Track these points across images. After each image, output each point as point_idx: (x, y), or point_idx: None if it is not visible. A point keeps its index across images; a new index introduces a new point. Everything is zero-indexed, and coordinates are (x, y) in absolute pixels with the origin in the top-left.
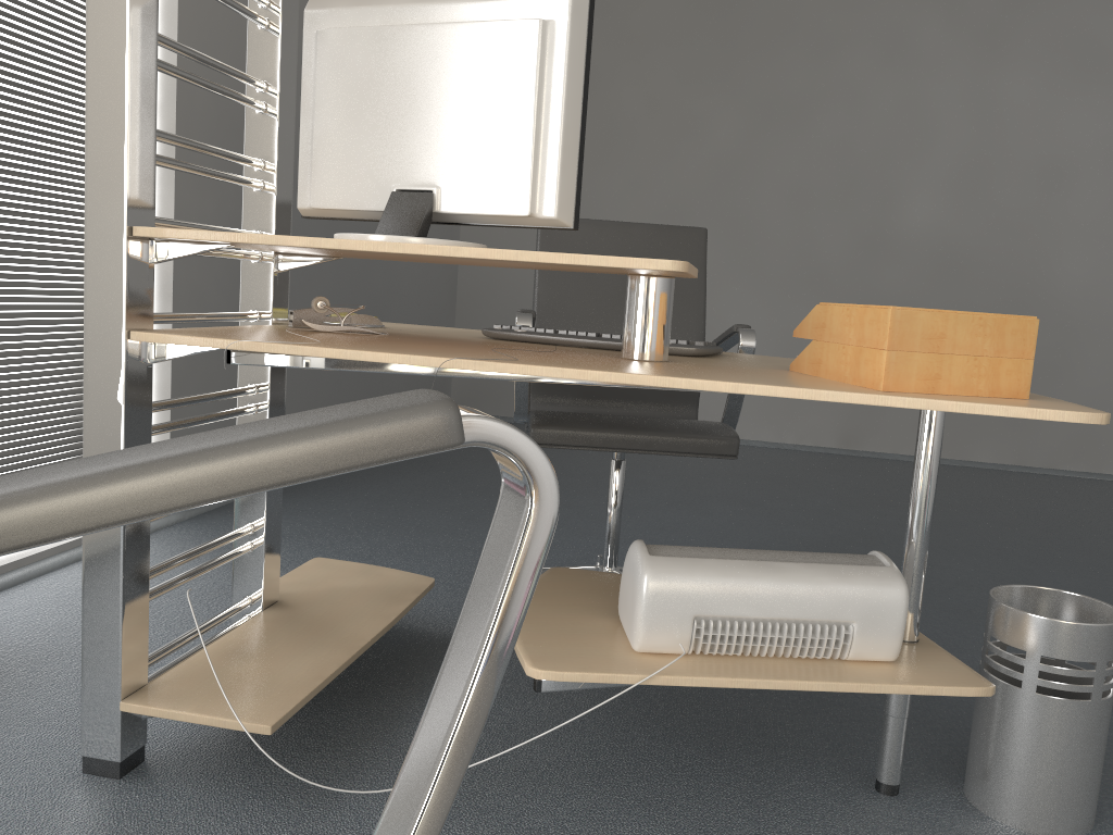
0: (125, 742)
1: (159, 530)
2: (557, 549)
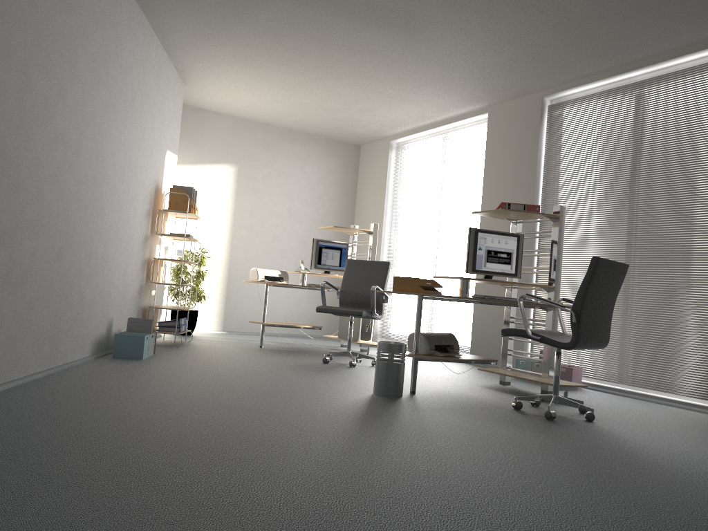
0: (500, 377)
1: (706, 413)
2: (652, 430)
